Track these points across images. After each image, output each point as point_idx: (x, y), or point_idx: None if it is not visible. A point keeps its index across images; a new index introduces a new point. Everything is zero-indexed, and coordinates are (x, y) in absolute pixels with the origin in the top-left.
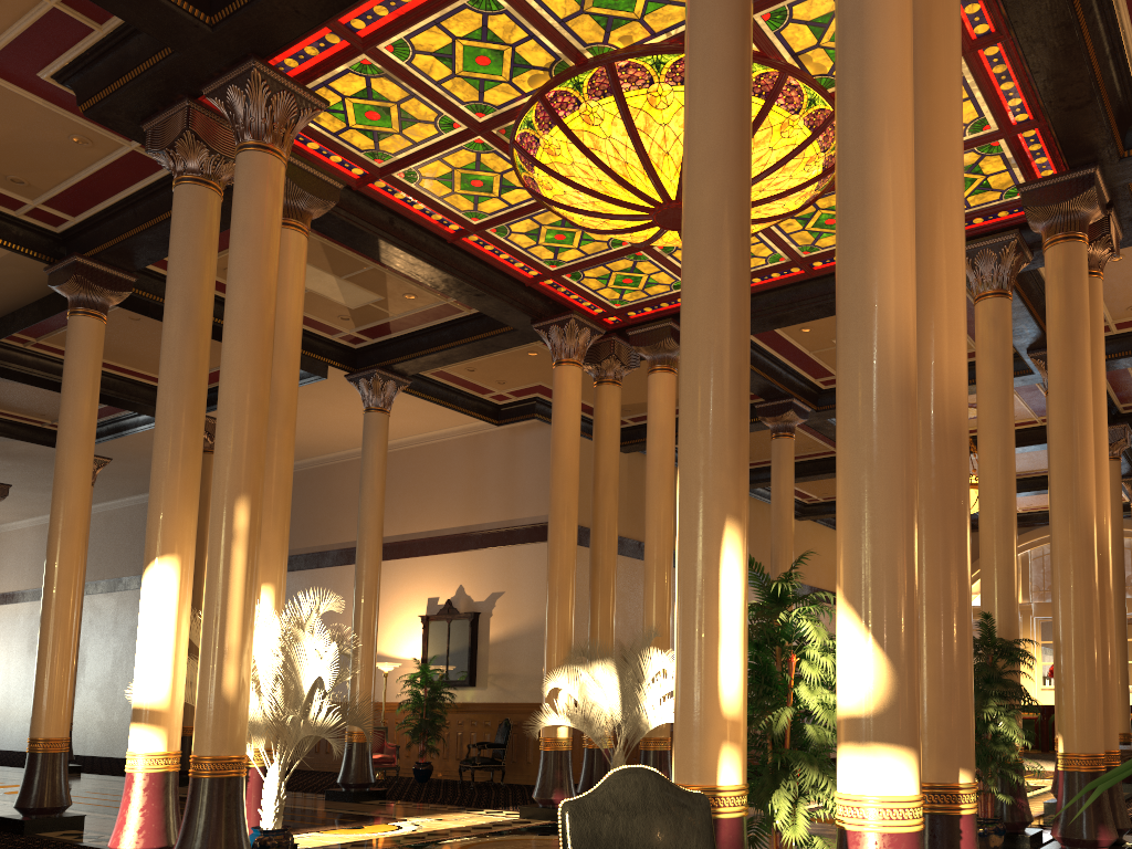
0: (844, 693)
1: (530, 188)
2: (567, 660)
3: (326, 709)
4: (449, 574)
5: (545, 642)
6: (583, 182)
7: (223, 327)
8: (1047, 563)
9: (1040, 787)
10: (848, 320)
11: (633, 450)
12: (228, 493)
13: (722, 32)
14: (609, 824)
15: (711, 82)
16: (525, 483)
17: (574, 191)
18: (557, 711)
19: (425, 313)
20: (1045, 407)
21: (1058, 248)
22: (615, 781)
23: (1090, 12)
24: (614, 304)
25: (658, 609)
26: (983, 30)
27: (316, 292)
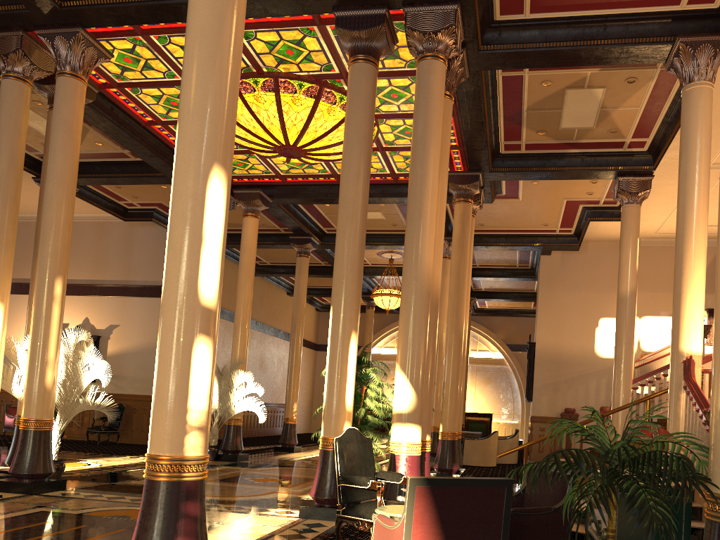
0: (397, 404)
1: None
2: None
3: (103, 396)
4: (78, 309)
5: None
6: (244, 125)
7: (48, 177)
8: None
9: None
10: (410, 260)
11: None
12: (51, 274)
13: (364, 121)
14: (348, 446)
15: (358, 142)
16: (139, 259)
17: (237, 127)
18: None
19: (104, 153)
20: None
21: (461, 204)
22: (348, 432)
23: (490, 117)
24: None
25: (241, 349)
26: None
27: (34, 128)
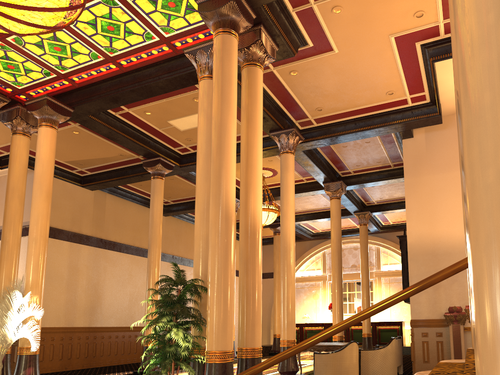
0: None
1: None
2: None
3: None
4: None
5: None
6: None
7: None
8: None
9: (302, 365)
10: None
11: (95, 189)
12: None
13: None
14: None
15: None
16: None
17: None
18: None
19: None
20: (303, 171)
21: (218, 38)
22: None
23: None
24: (16, 85)
25: (32, 268)
26: None
27: None
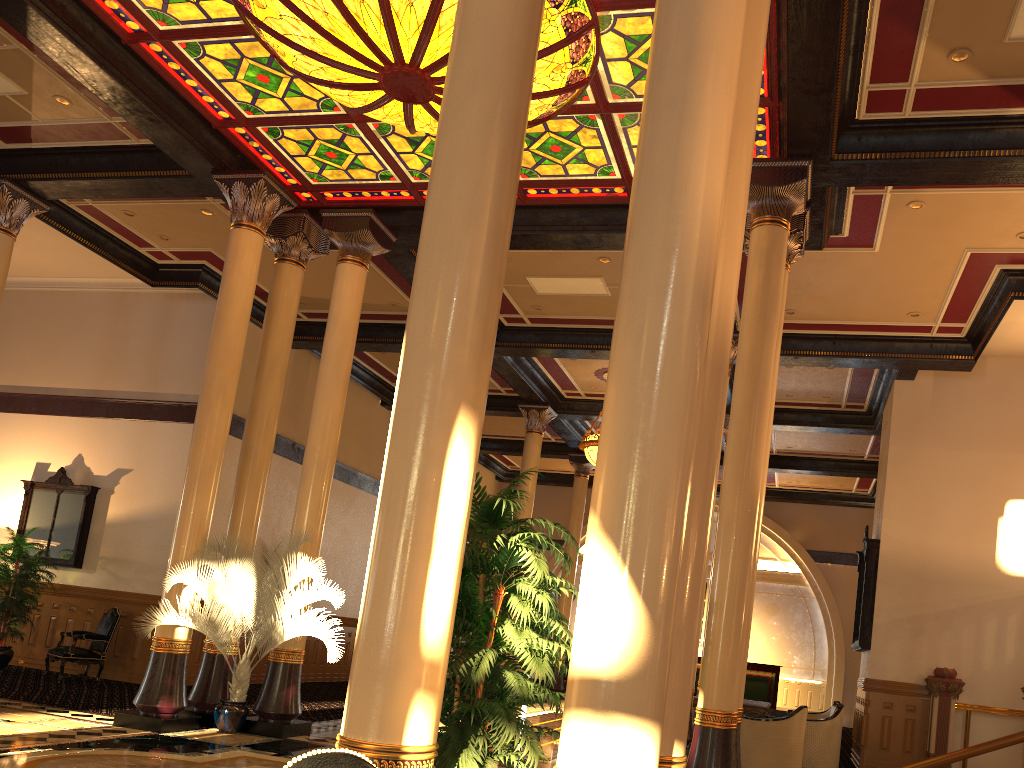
0: (585, 647)
1: (238, 1)
2: (199, 554)
3: None
4: (67, 439)
5: (175, 531)
6: (305, 9)
7: None
8: None
9: None
10: (652, 191)
11: (302, 347)
12: None
13: None
14: None
15: None
16: (176, 356)
17: (293, 18)
18: (179, 609)
19: (80, 128)
20: None
21: (765, 229)
22: None
23: None
24: (311, 178)
25: (312, 513)
26: None
27: None
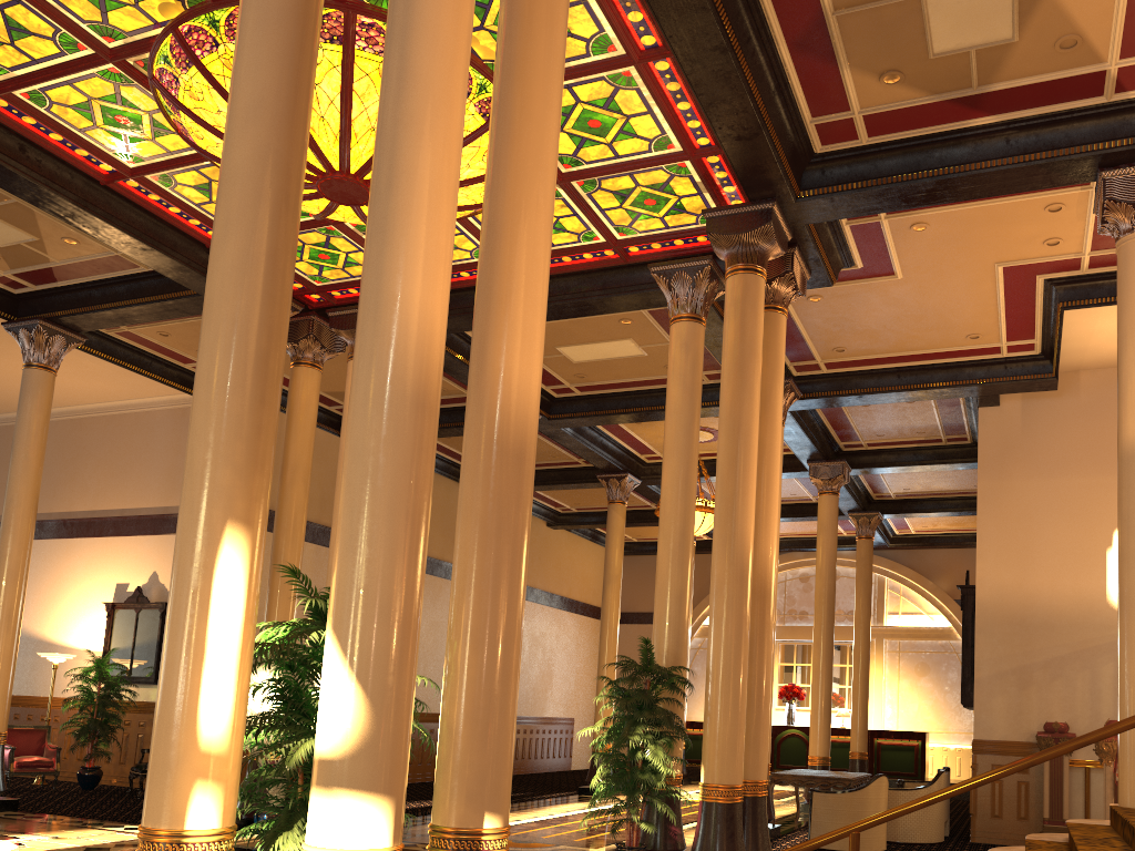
0: (318, 731)
1: (183, 134)
2: None
3: None
4: (143, 558)
5: None
6: None
7: None
8: (789, 588)
9: None
10: (364, 310)
11: None
12: None
13: None
14: None
15: (259, 25)
16: None
17: None
18: None
19: (93, 263)
20: None
21: (737, 278)
22: None
23: (748, 42)
24: (314, 280)
25: None
26: (650, 42)
27: None
